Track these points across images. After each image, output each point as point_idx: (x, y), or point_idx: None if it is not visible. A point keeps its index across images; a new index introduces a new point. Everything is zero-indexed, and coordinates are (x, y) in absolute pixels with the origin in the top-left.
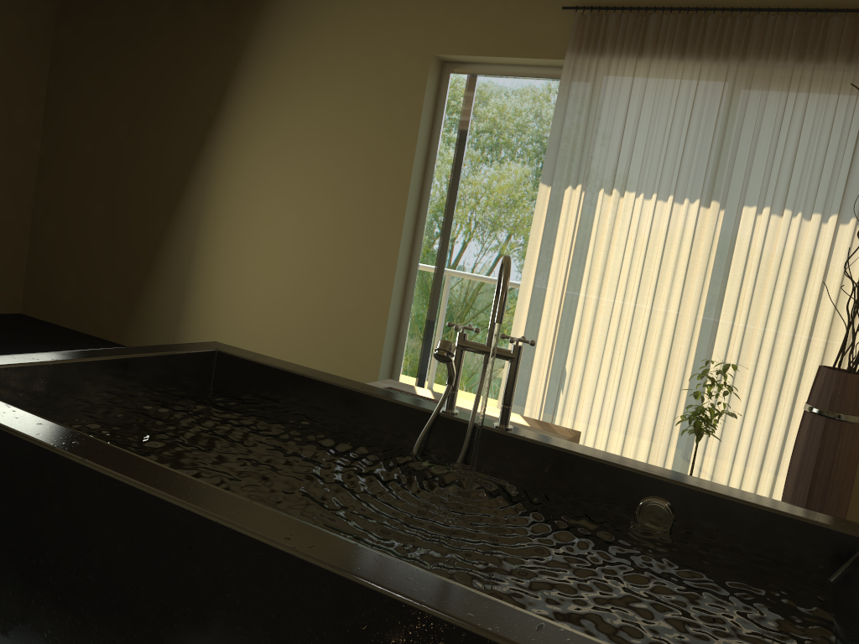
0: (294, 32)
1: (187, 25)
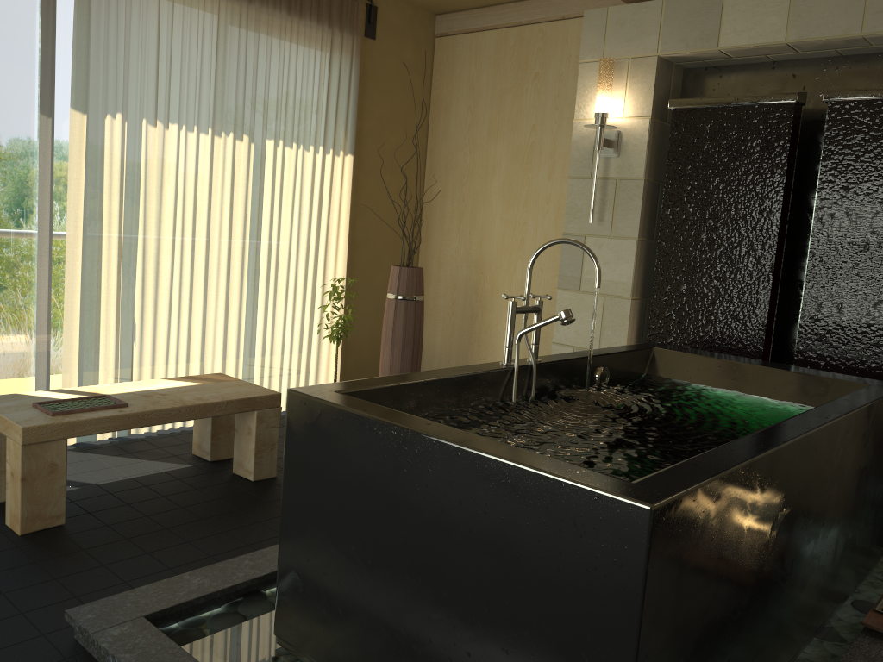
0: None
1: None
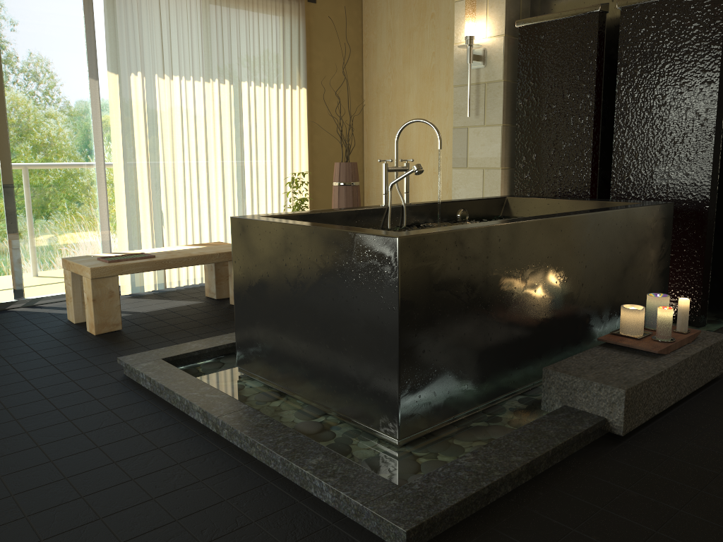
0: None
1: None
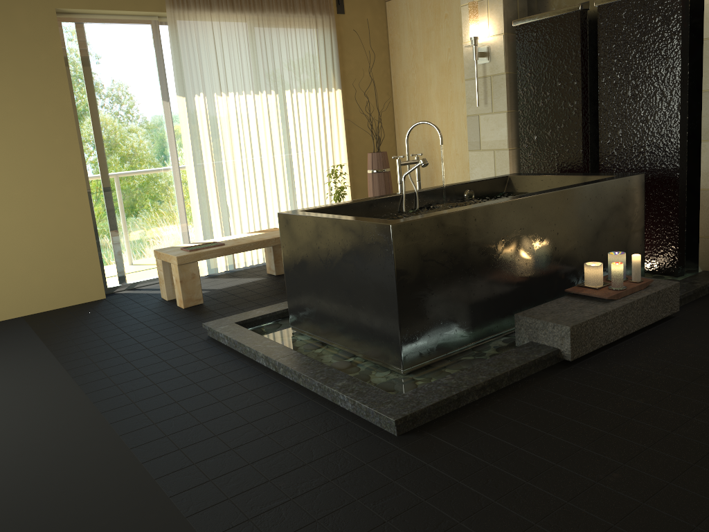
0: None
1: None
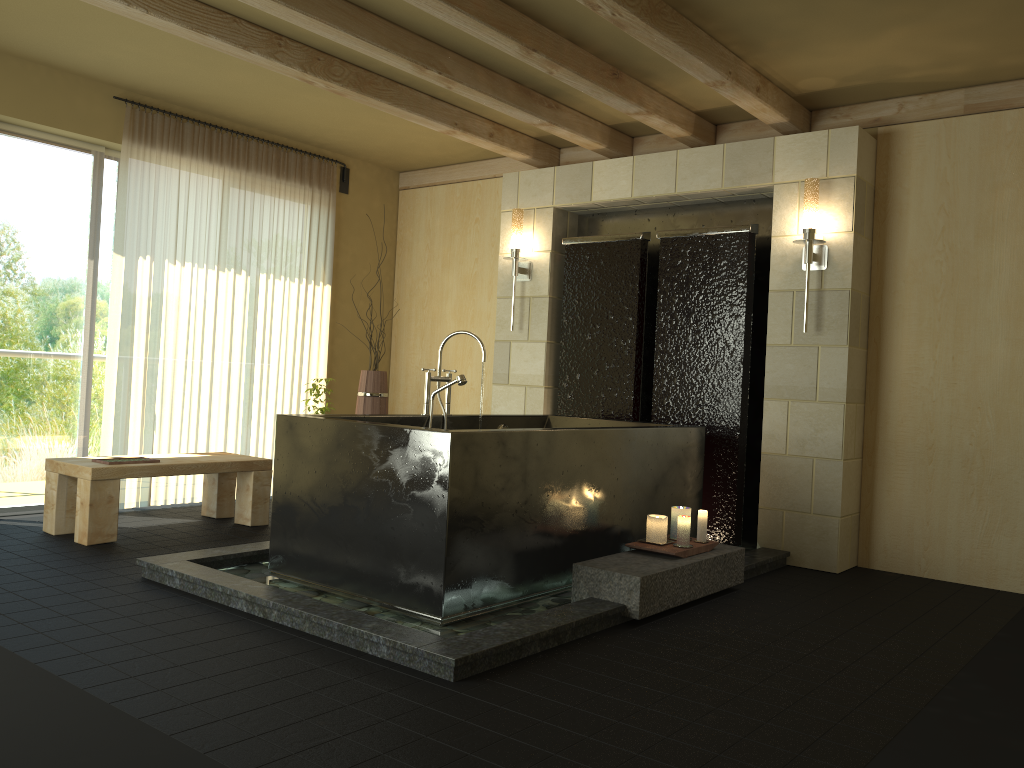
0: None
1: None
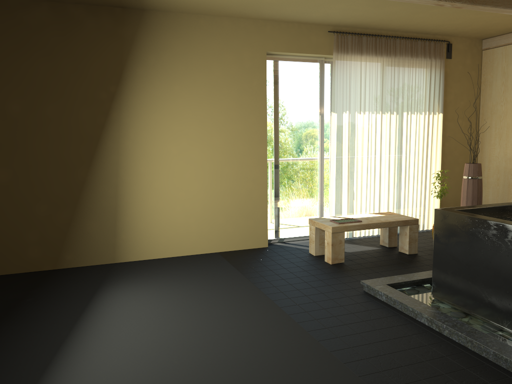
0: (173, 35)
1: (73, 25)
